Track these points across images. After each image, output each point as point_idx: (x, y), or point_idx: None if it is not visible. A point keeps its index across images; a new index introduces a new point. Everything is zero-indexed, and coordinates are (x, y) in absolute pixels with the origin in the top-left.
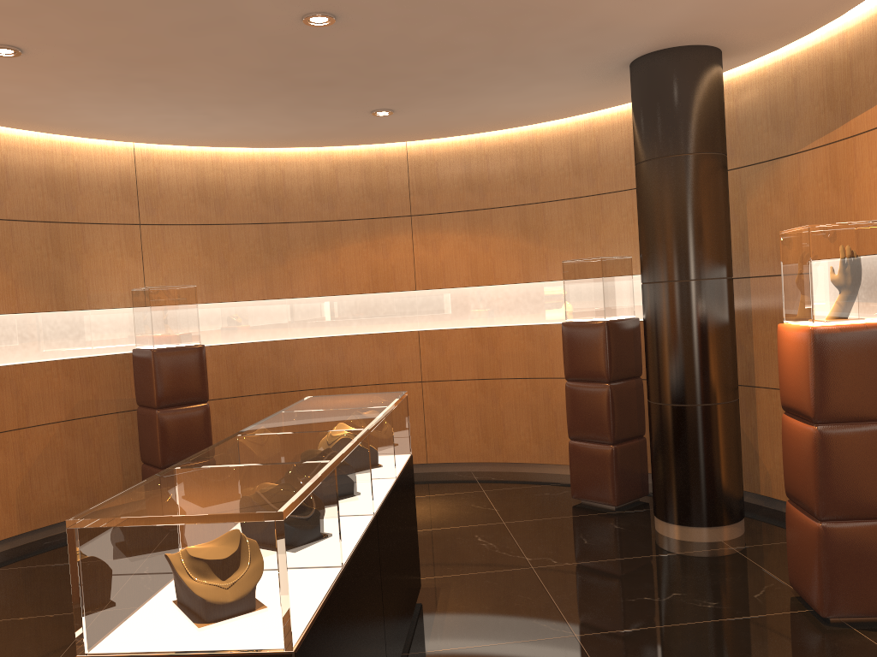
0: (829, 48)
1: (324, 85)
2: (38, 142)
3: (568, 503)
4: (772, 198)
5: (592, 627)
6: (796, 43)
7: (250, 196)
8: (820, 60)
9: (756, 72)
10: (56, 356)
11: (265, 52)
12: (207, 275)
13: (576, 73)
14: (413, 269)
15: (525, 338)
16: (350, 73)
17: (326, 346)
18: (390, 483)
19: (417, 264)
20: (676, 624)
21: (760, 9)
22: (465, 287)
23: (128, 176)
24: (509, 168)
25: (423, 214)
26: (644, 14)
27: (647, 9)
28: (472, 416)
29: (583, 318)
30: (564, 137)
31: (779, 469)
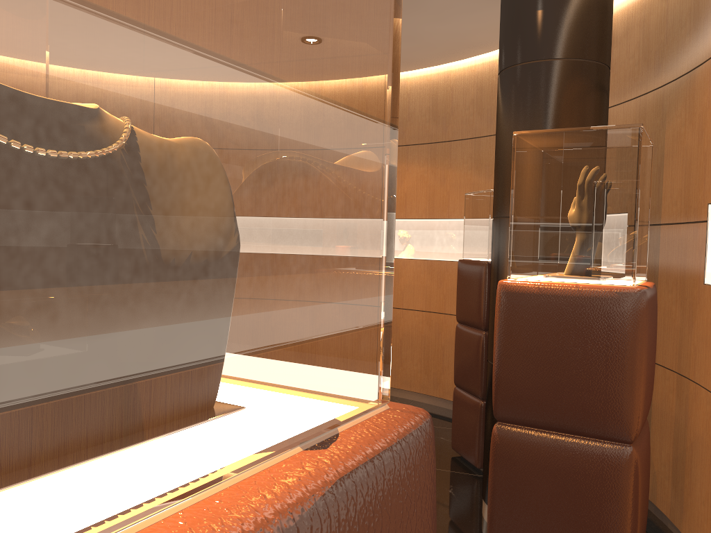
0: None
1: None
2: None
3: (446, 453)
4: (686, 121)
5: None
6: None
7: None
8: None
9: None
10: None
11: None
12: None
13: None
14: None
15: None
16: None
17: None
18: None
19: None
20: None
21: None
22: (422, 219)
23: None
24: (470, 99)
25: None
26: None
27: None
28: (417, 346)
29: (474, 257)
30: None
31: (664, 472)
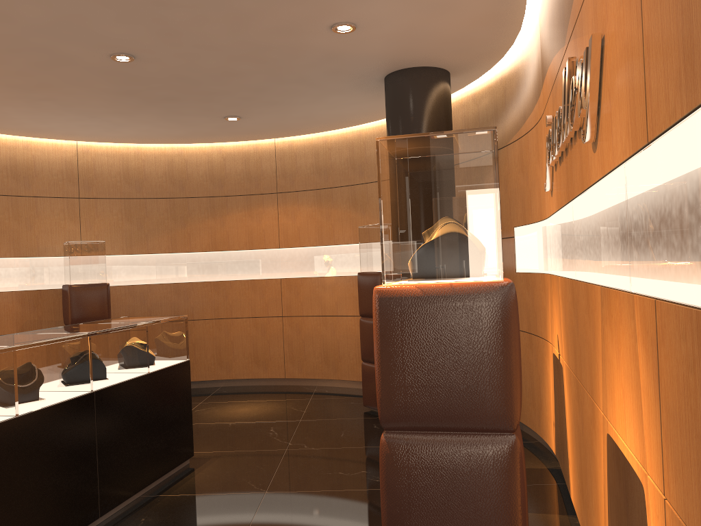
0: (517, 66)
1: (171, 100)
2: (5, 141)
3: (360, 409)
4: None
5: (282, 488)
6: (504, 62)
7: (162, 178)
8: (514, 75)
9: (487, 84)
10: (12, 288)
11: (107, 79)
12: (128, 235)
13: (351, 88)
14: (278, 232)
15: (354, 285)
16: (181, 91)
17: (214, 288)
18: (133, 374)
19: (281, 229)
20: (340, 490)
21: (442, 41)
22: (314, 246)
23: (71, 164)
24: (344, 157)
25: (285, 191)
26: (355, 47)
27: (353, 44)
28: (317, 343)
29: (370, 269)
30: (380, 134)
31: None
